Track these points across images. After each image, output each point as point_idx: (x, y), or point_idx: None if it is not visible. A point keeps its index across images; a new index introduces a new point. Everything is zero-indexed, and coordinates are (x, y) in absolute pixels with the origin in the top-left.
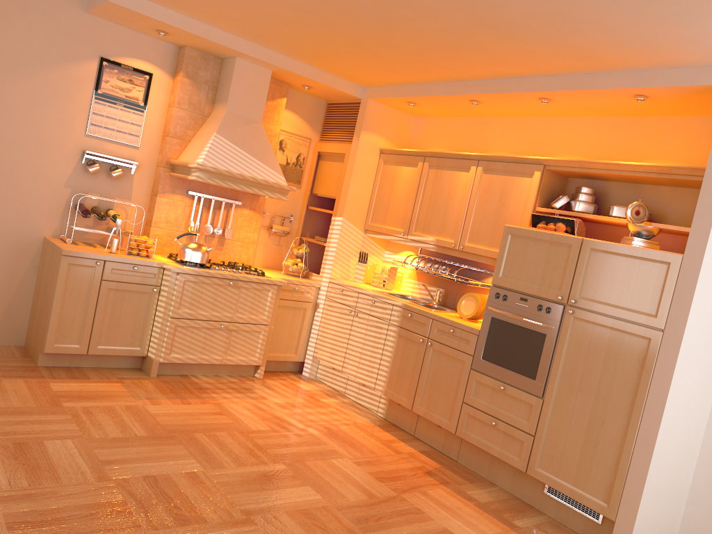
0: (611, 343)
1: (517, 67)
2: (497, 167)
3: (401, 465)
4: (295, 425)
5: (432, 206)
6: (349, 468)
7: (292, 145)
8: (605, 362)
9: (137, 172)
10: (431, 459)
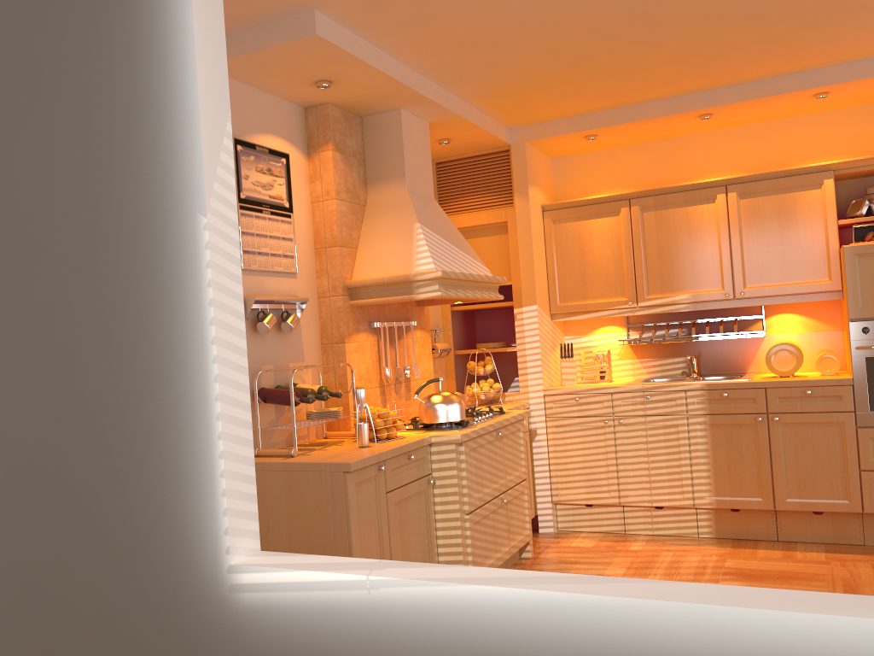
0: None
1: (822, 58)
2: (761, 188)
3: (864, 573)
4: None
5: (667, 256)
6: None
7: None
8: None
9: (302, 315)
10: (853, 554)
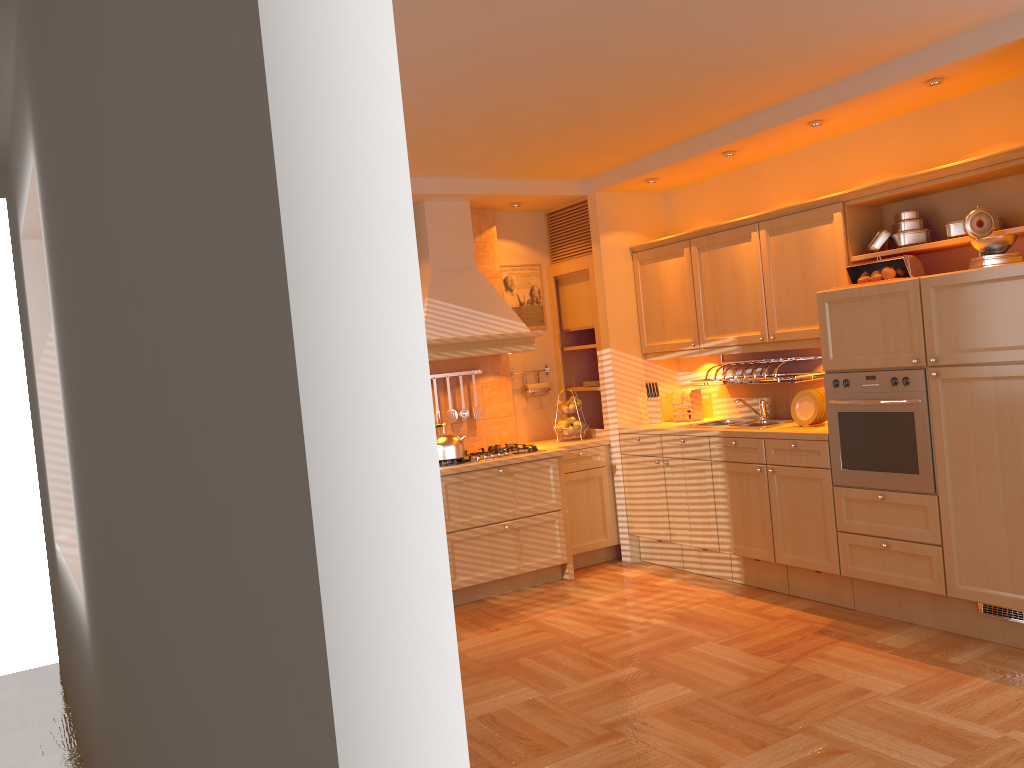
0: (999, 397)
1: (766, 98)
2: (784, 224)
3: (782, 632)
4: (634, 620)
5: (719, 297)
6: (716, 651)
7: (519, 280)
8: (999, 423)
9: None
10: (820, 616)
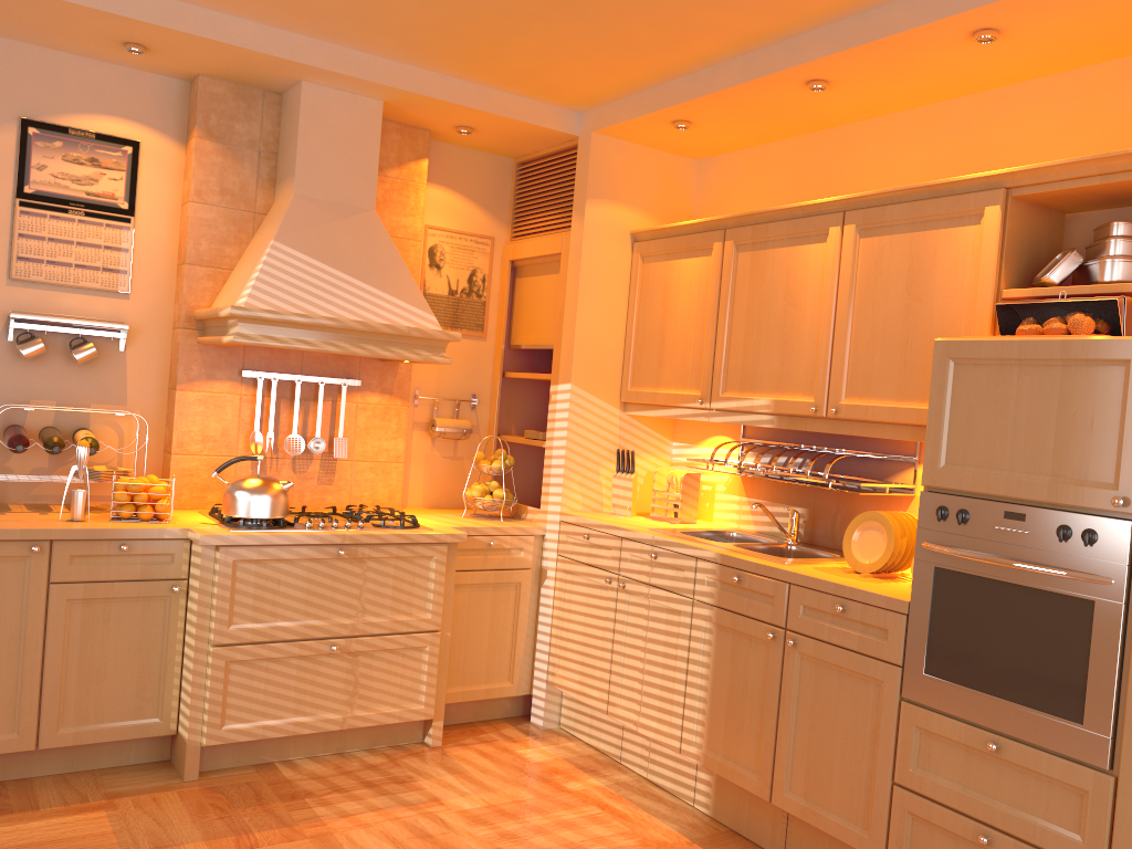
0: None
1: None
2: (891, 218)
3: None
4: None
5: (755, 330)
6: None
7: (456, 255)
8: None
9: (132, 346)
10: None
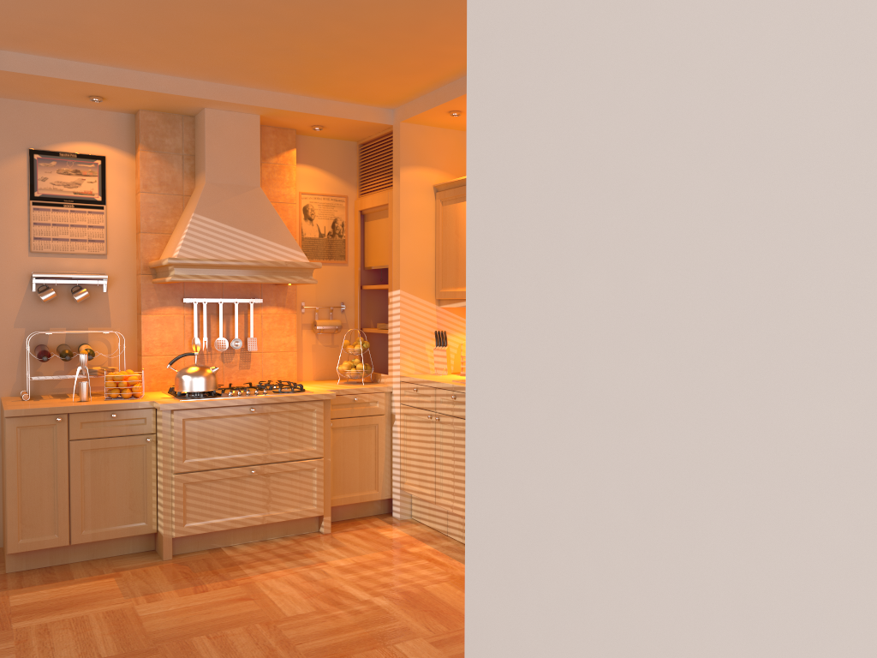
0: None
1: None
2: None
3: None
4: (357, 596)
5: None
6: (421, 654)
7: (322, 210)
8: None
9: (111, 289)
10: None
